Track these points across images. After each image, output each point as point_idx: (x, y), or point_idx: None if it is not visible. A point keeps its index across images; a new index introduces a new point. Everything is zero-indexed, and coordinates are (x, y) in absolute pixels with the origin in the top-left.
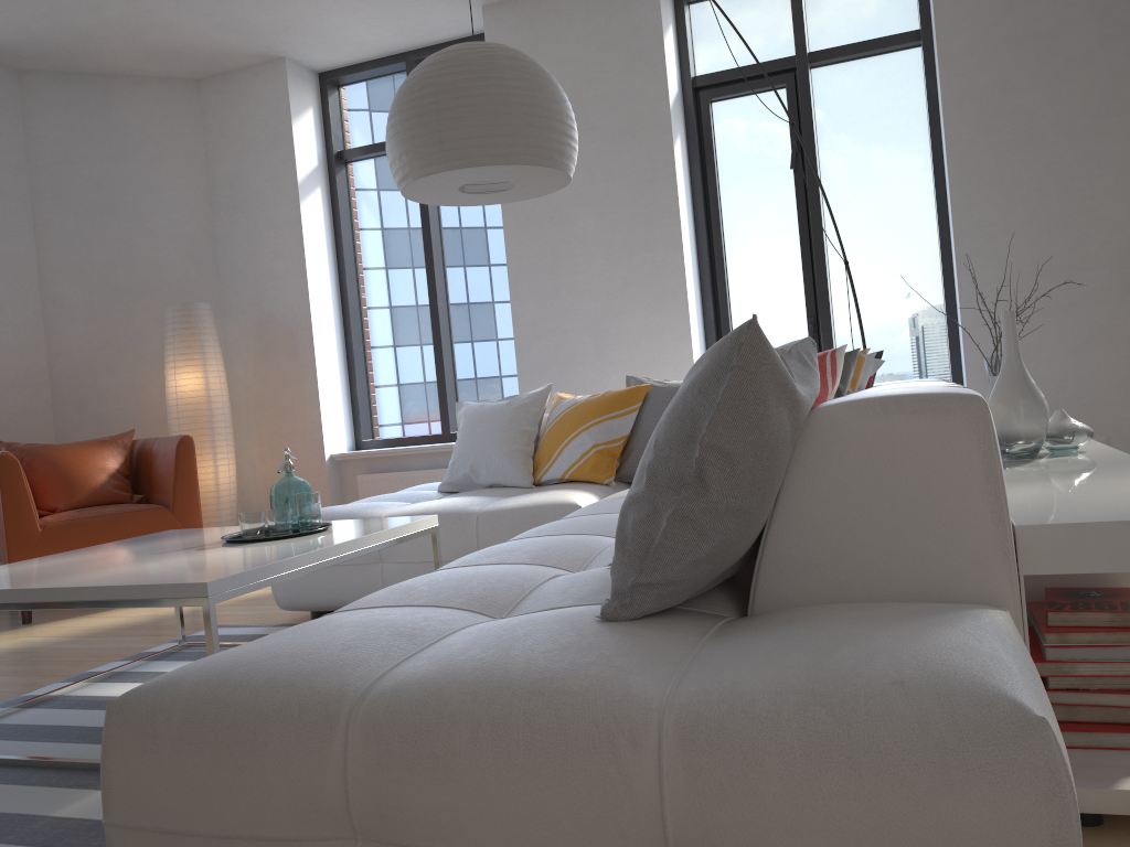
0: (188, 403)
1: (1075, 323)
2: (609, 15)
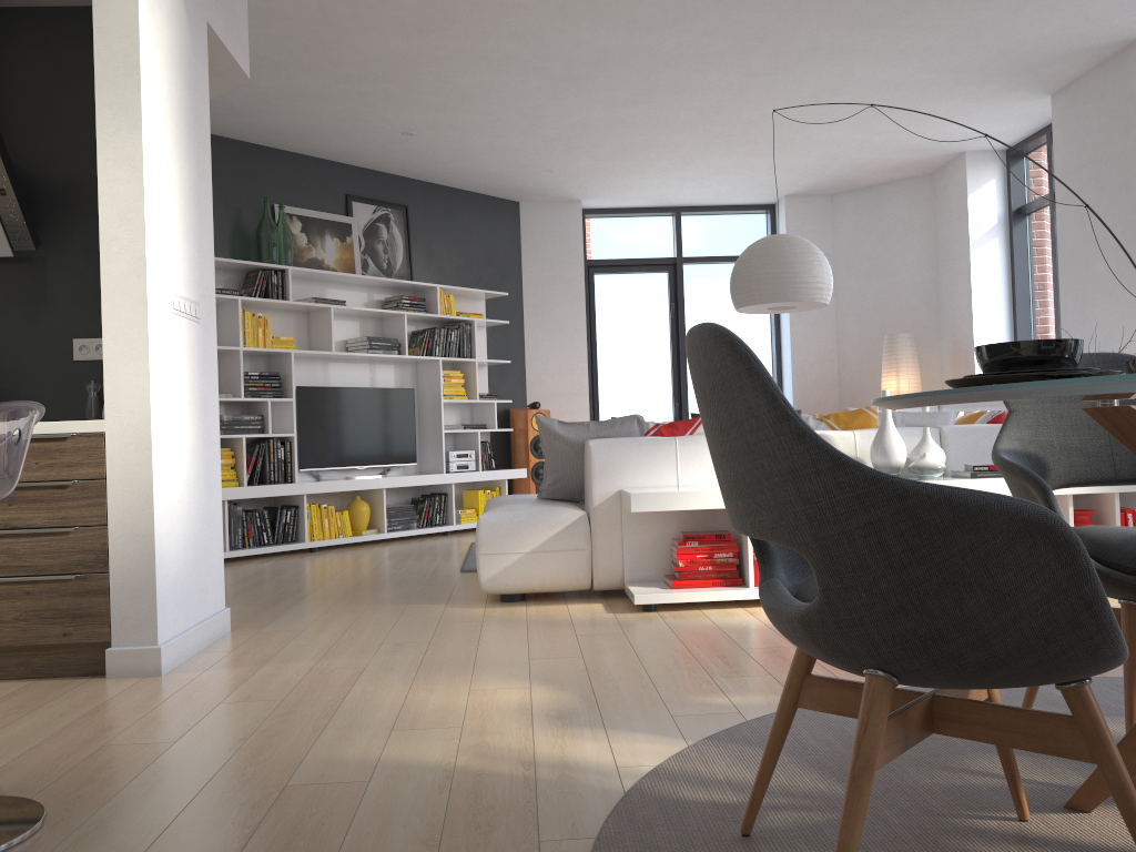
0: None
1: None
2: (1114, 89)
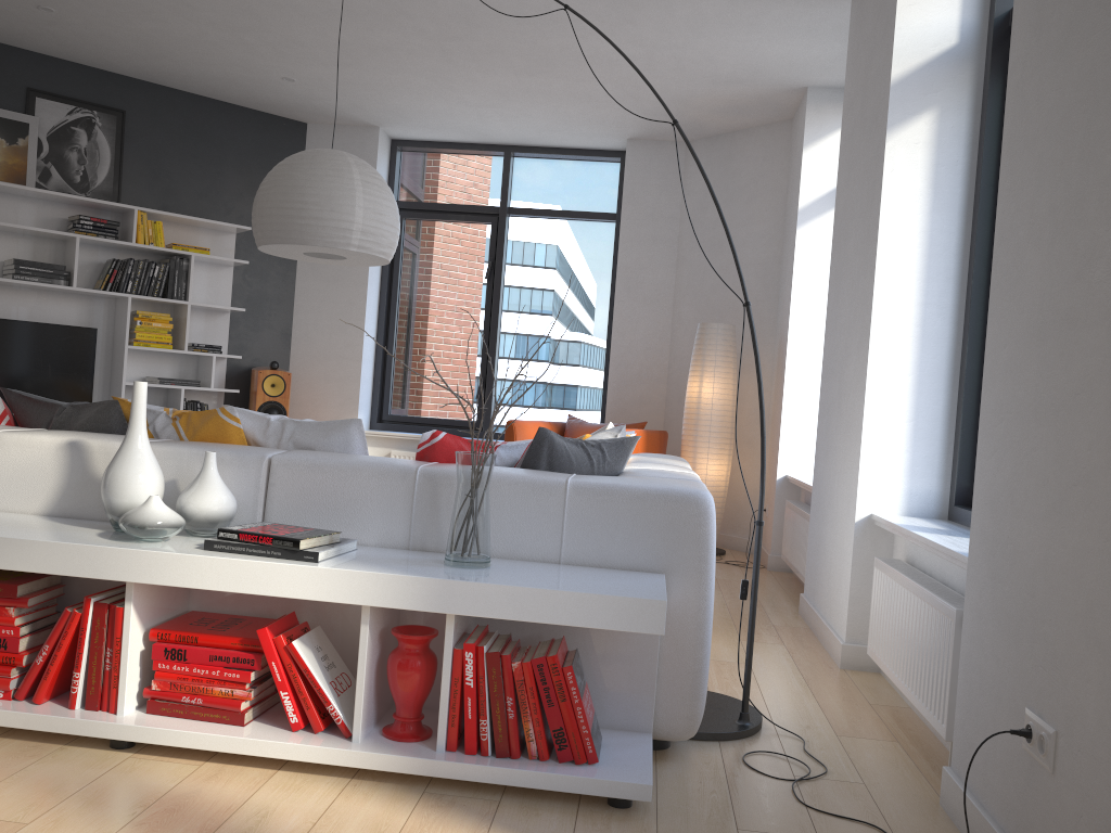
0: (686, 406)
1: (1059, 448)
2: None
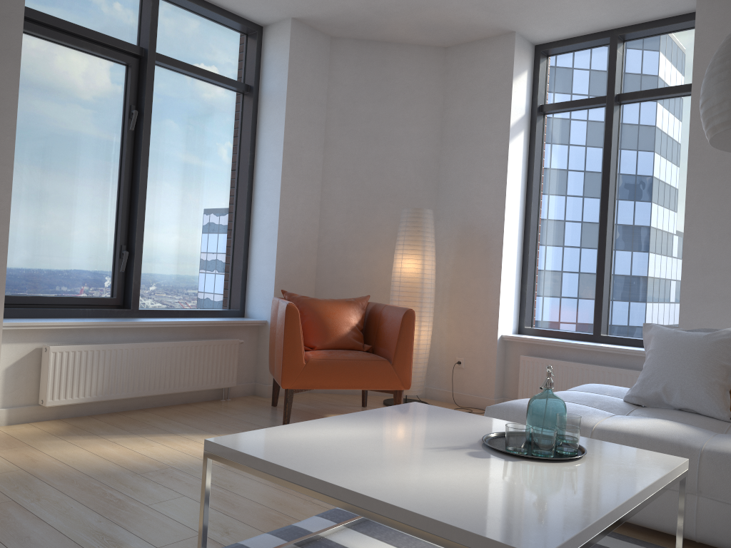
0: (407, 281)
1: None
2: None
